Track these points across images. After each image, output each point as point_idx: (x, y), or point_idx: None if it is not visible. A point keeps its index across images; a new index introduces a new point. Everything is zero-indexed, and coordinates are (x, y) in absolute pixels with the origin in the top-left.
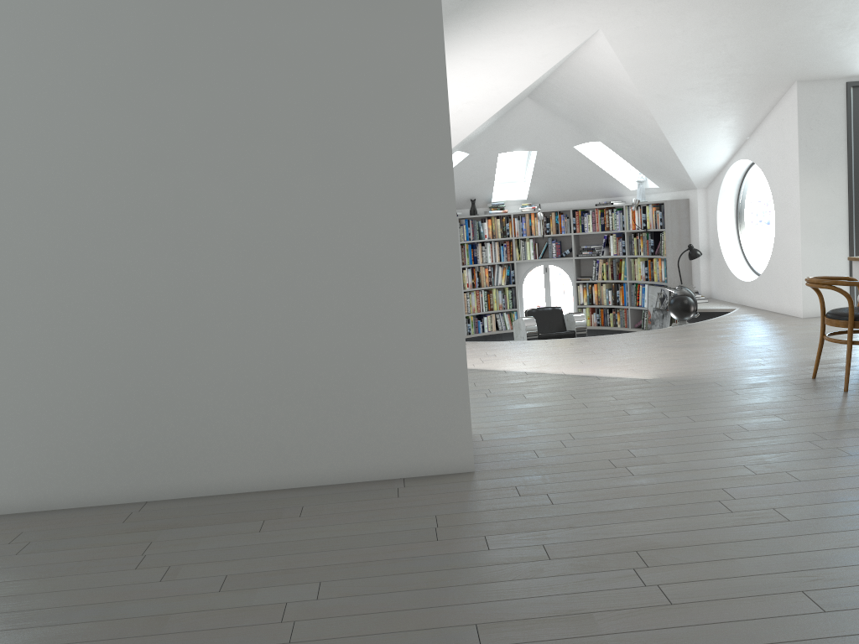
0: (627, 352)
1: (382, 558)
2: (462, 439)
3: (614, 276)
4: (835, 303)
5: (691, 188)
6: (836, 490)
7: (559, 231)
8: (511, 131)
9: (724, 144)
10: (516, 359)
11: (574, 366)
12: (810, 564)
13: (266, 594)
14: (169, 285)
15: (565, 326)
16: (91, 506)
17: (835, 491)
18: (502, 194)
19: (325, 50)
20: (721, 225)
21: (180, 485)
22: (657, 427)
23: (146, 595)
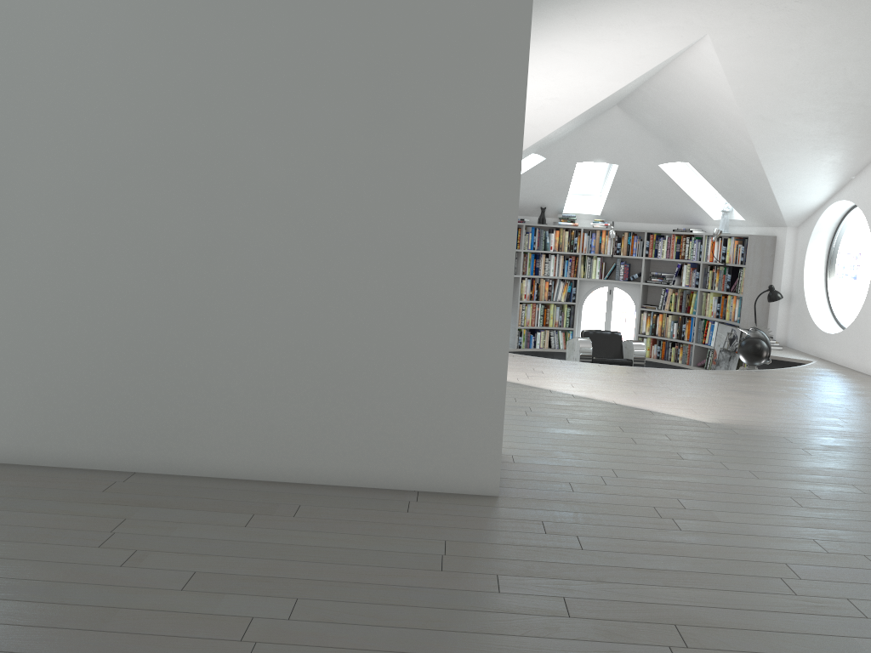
0: (687, 390)
1: (374, 582)
2: (490, 458)
3: (682, 308)
4: None
5: (781, 225)
6: None
7: (629, 252)
8: (593, 140)
9: (825, 181)
10: (564, 379)
11: (627, 397)
12: None
13: (232, 602)
14: (190, 239)
15: (623, 354)
16: (75, 467)
17: None
18: (574, 206)
19: (398, 0)
20: (809, 270)
21: (173, 461)
22: (713, 478)
23: (100, 580)
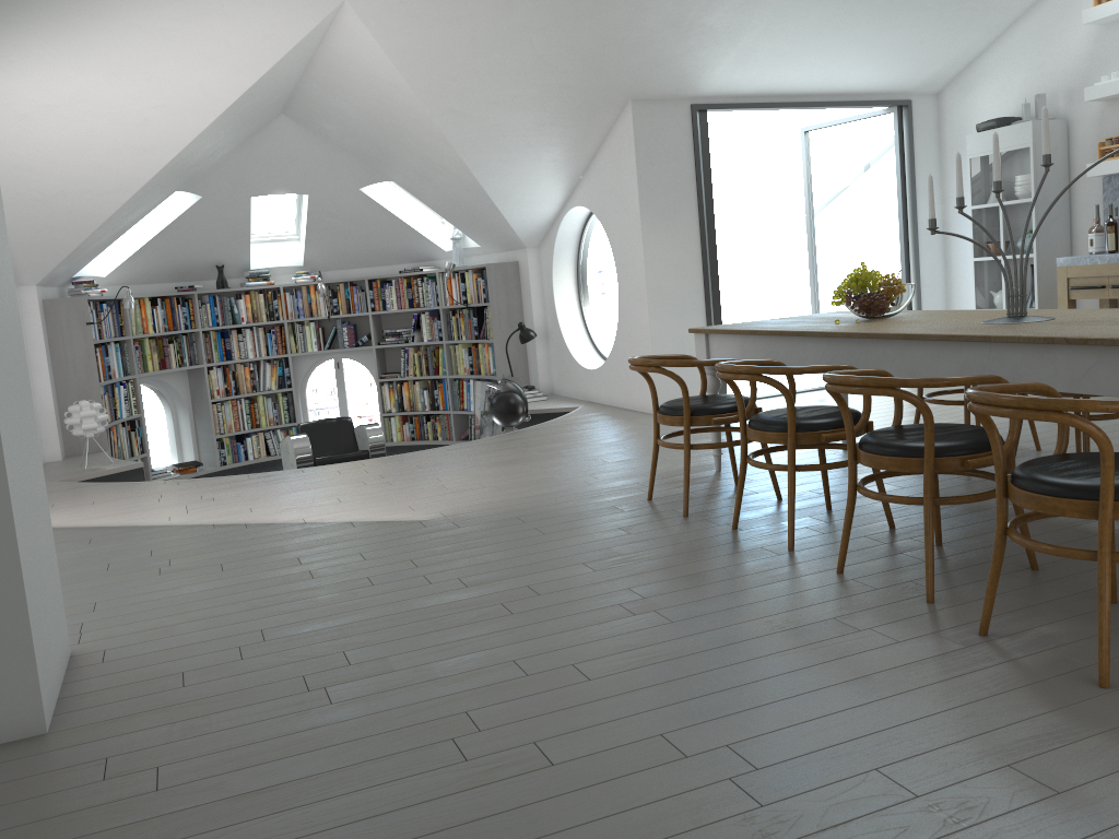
0: (413, 479)
1: None
2: (17, 678)
3: (430, 370)
4: (694, 393)
5: (520, 246)
6: (638, 691)
7: (351, 309)
8: (265, 164)
9: (552, 185)
10: (243, 503)
11: (325, 508)
12: None
13: None
14: None
15: (357, 444)
16: None
17: (635, 693)
18: (266, 259)
19: None
20: (560, 296)
21: None
22: (407, 603)
23: None
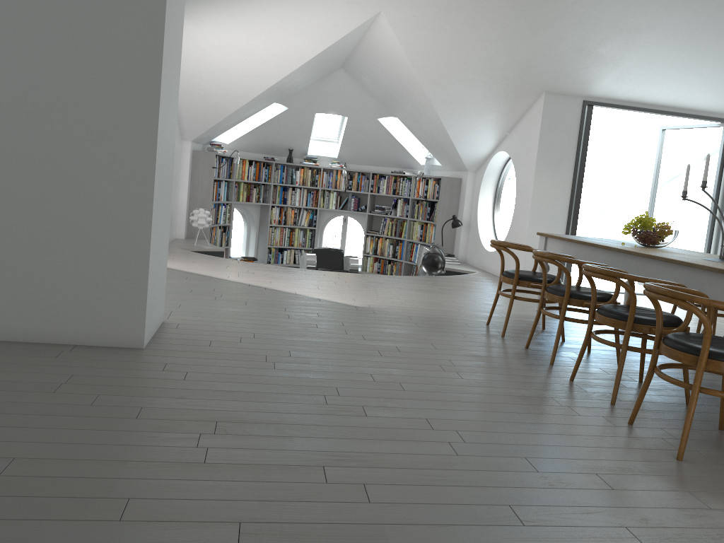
0: (361, 287)
1: None
2: (136, 318)
3: (396, 233)
4: None
5: (464, 169)
6: (426, 400)
7: (359, 188)
8: (326, 95)
9: (488, 136)
10: (268, 278)
11: (309, 290)
12: (350, 448)
13: None
14: None
15: (343, 267)
16: None
17: (424, 401)
18: (317, 150)
19: None
20: (481, 204)
21: None
22: (330, 339)
23: None
